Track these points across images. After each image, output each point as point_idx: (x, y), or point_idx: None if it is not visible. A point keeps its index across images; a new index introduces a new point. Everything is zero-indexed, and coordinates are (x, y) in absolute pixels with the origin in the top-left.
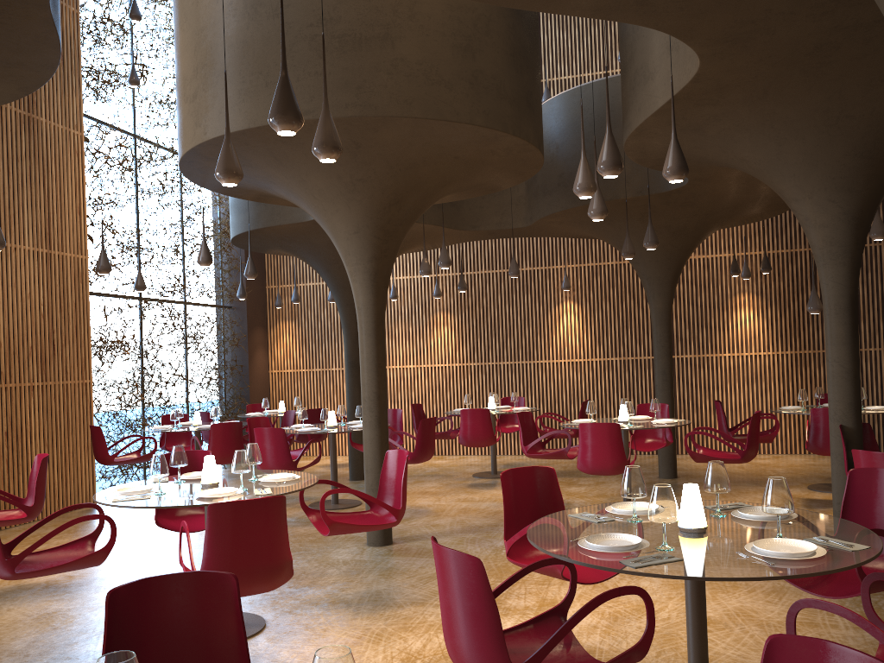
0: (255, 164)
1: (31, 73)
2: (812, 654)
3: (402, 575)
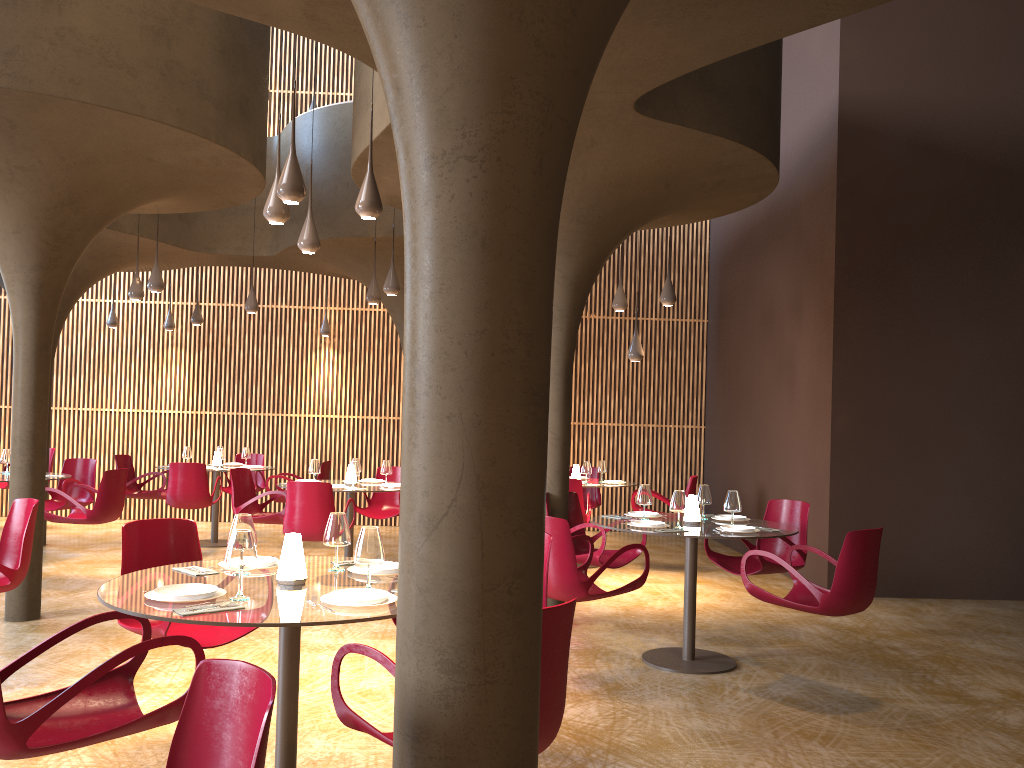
0: None
1: None
2: (231, 676)
3: None
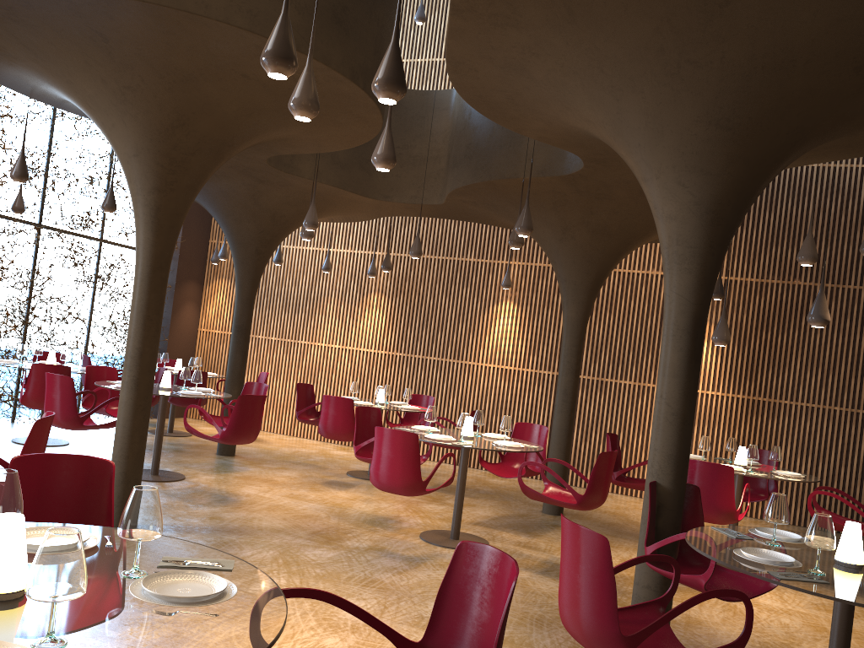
0: (13, 54)
1: None
2: None
3: None
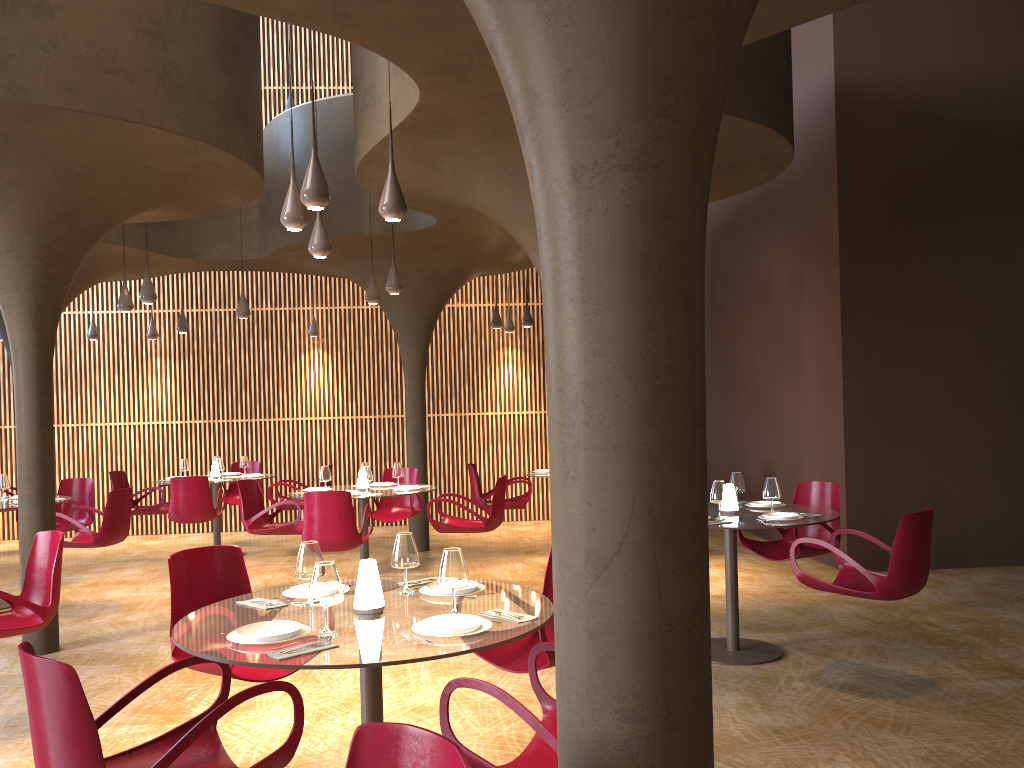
0: None
1: None
2: (396, 741)
3: None
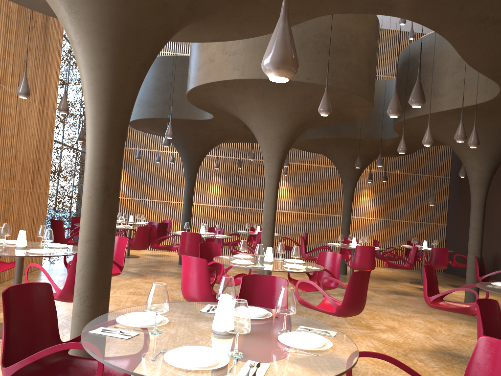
0: (246, 93)
1: (237, 36)
2: None
3: (304, 314)
